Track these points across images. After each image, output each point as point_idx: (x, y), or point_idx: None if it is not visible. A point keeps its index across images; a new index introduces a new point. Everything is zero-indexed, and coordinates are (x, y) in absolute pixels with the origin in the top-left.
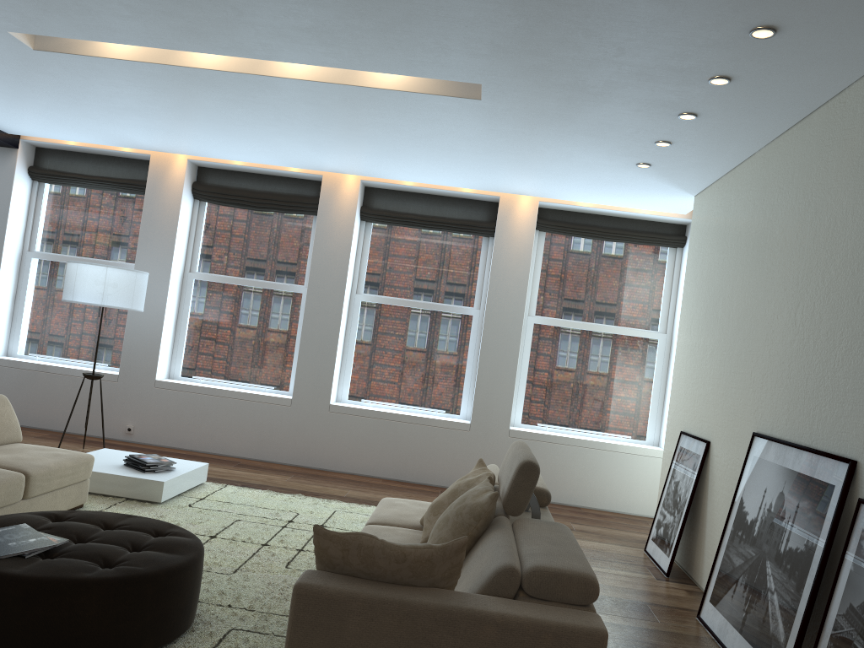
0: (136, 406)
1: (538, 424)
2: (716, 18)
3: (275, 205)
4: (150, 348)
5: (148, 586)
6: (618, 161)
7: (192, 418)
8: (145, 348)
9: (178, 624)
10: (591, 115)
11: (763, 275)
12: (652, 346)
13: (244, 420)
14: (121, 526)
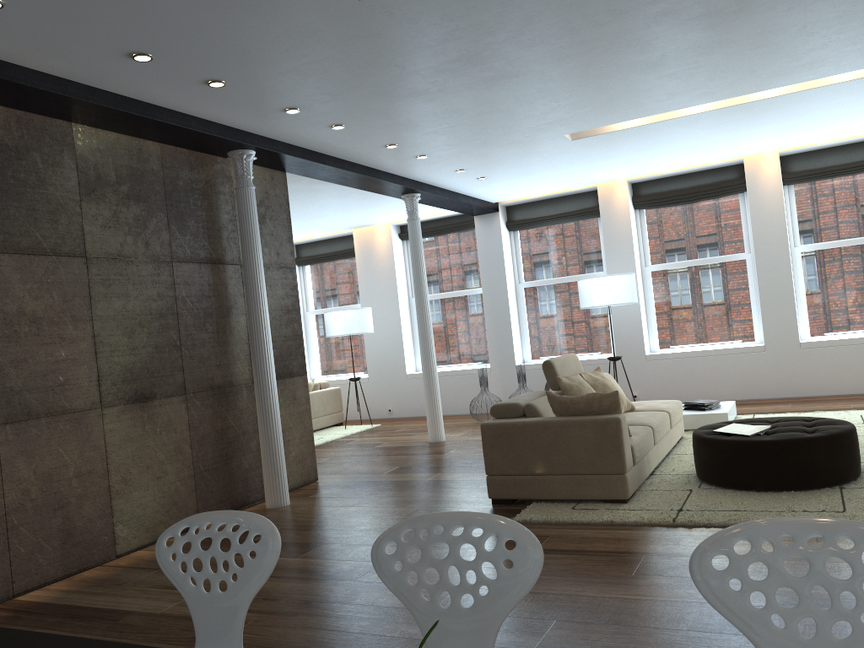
0: (635, 378)
1: None
2: None
3: (704, 195)
4: (635, 331)
5: (844, 439)
6: None
7: (683, 377)
8: (631, 332)
9: (859, 465)
10: None
11: None
12: None
13: (727, 371)
14: (778, 421)
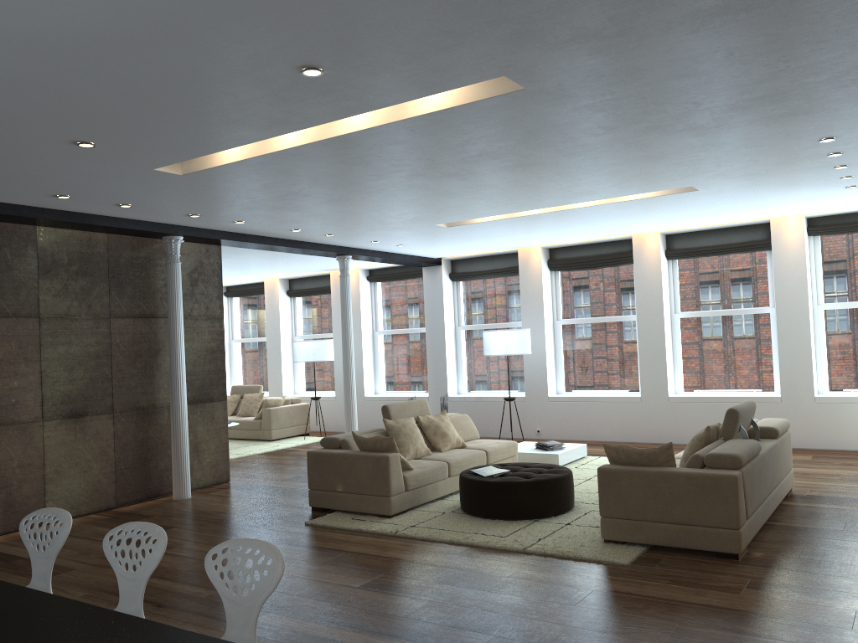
0: (539, 415)
1: (843, 390)
2: (791, 143)
3: (604, 263)
4: (541, 375)
5: (545, 485)
6: (829, 189)
7: (576, 418)
8: (538, 376)
9: (564, 505)
10: (776, 180)
11: None
12: None
13: (610, 416)
14: (532, 467)
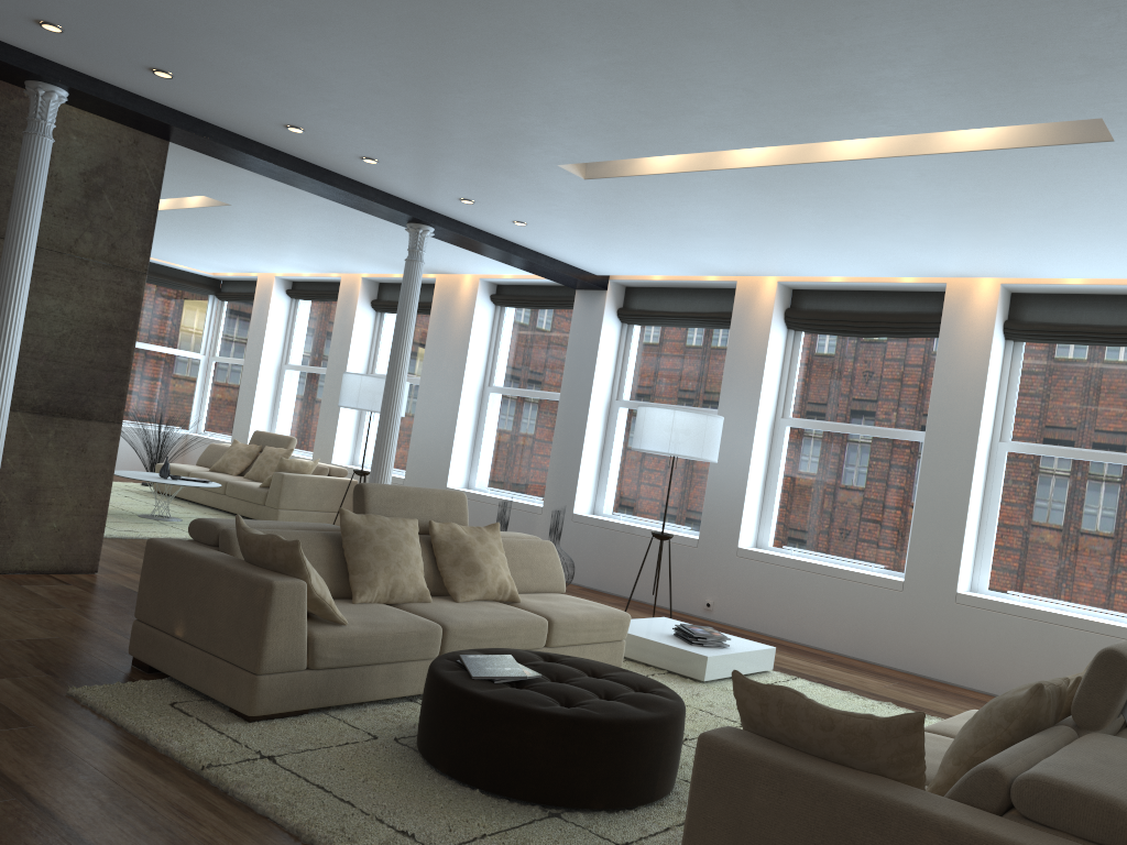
0: (715, 577)
1: None
2: None
3: (885, 328)
4: (732, 508)
5: (599, 733)
6: None
7: (778, 597)
8: (727, 508)
9: (638, 789)
10: None
11: None
12: None
13: (841, 605)
14: (607, 677)
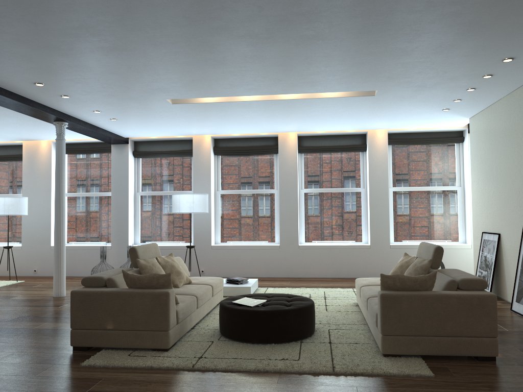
0: (204, 259)
1: (403, 241)
2: (488, 58)
3: (255, 152)
4: (206, 230)
5: (306, 311)
6: (433, 109)
7: (232, 261)
8: (204, 230)
9: (314, 327)
10: (425, 94)
11: (515, 154)
12: (454, 193)
13: (257, 259)
14: (273, 296)
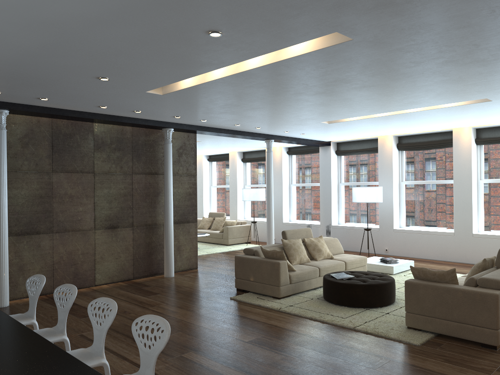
0: (387, 240)
1: None
2: None
3: (433, 146)
4: (389, 215)
5: (375, 287)
6: None
7: (411, 243)
8: (387, 216)
9: (387, 301)
10: None
11: None
12: None
13: (433, 243)
14: (370, 274)
